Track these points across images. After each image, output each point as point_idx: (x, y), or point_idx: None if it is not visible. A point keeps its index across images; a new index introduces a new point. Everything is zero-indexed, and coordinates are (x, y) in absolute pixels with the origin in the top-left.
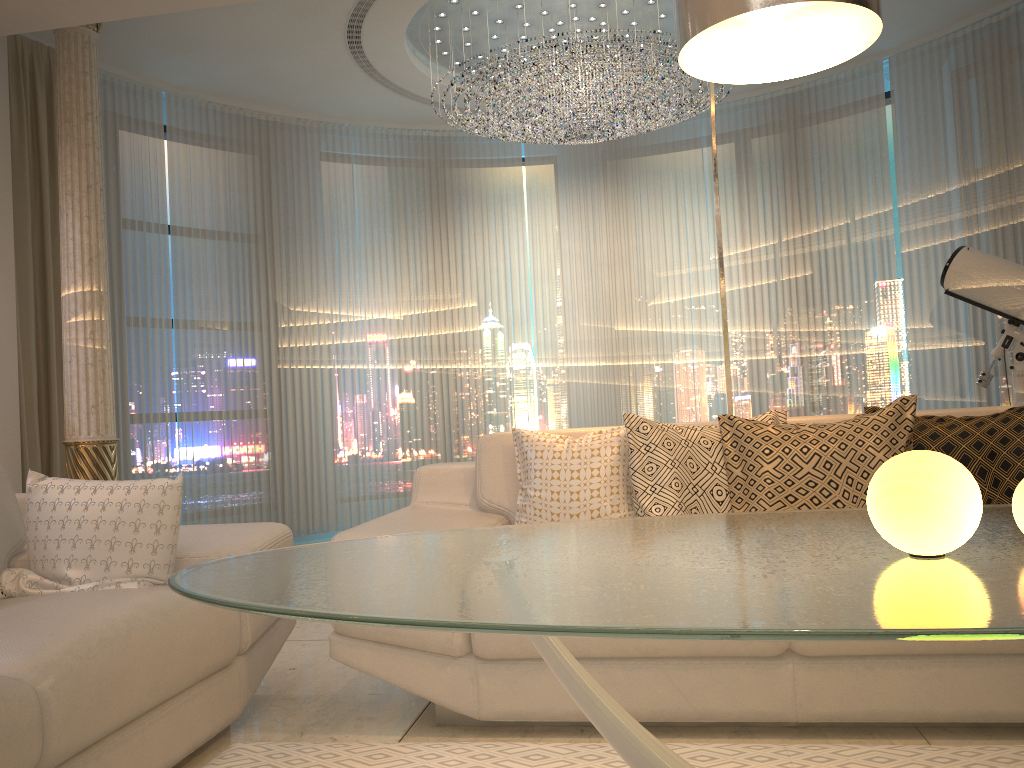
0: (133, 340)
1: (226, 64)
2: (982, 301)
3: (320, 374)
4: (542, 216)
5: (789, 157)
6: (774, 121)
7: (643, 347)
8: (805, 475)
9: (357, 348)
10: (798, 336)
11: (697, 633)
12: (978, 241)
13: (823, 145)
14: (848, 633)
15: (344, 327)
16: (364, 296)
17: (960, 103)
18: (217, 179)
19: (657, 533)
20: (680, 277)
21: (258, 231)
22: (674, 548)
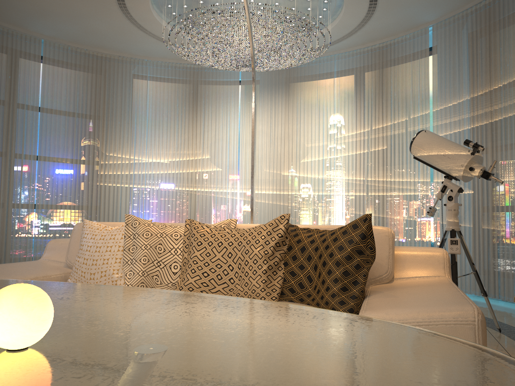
0: (12, 165)
1: (67, 24)
2: (431, 163)
3: (121, 189)
4: (248, 111)
5: (378, 82)
6: (372, 62)
7: (297, 185)
8: (216, 260)
9: (142, 176)
10: (377, 183)
11: None
12: (473, 131)
13: (396, 75)
14: None
15: (136, 165)
16: (149, 149)
17: (467, 51)
18: (70, 85)
19: None
20: (318, 147)
21: (91, 113)
22: None
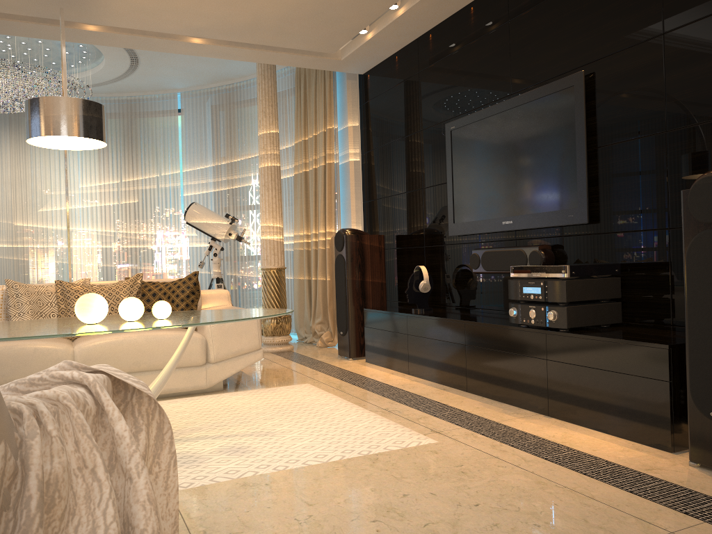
0: None
1: None
2: (201, 228)
3: None
4: None
5: (128, 135)
6: (120, 113)
7: (34, 236)
8: None
9: None
10: (130, 235)
11: (4, 338)
12: (218, 194)
13: (146, 132)
14: (45, 335)
15: None
16: None
17: (212, 124)
18: None
19: (8, 324)
20: (60, 196)
21: None
22: (11, 327)
